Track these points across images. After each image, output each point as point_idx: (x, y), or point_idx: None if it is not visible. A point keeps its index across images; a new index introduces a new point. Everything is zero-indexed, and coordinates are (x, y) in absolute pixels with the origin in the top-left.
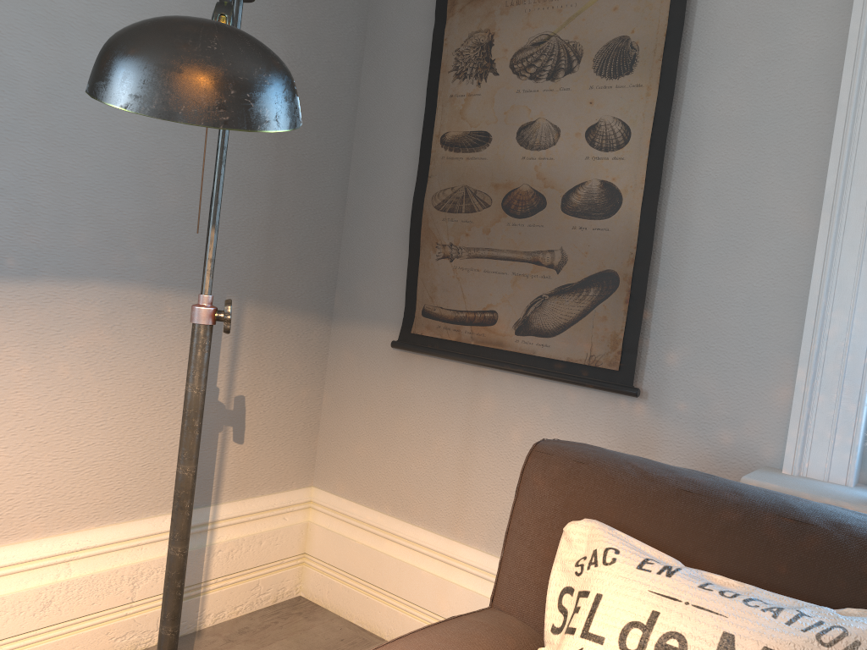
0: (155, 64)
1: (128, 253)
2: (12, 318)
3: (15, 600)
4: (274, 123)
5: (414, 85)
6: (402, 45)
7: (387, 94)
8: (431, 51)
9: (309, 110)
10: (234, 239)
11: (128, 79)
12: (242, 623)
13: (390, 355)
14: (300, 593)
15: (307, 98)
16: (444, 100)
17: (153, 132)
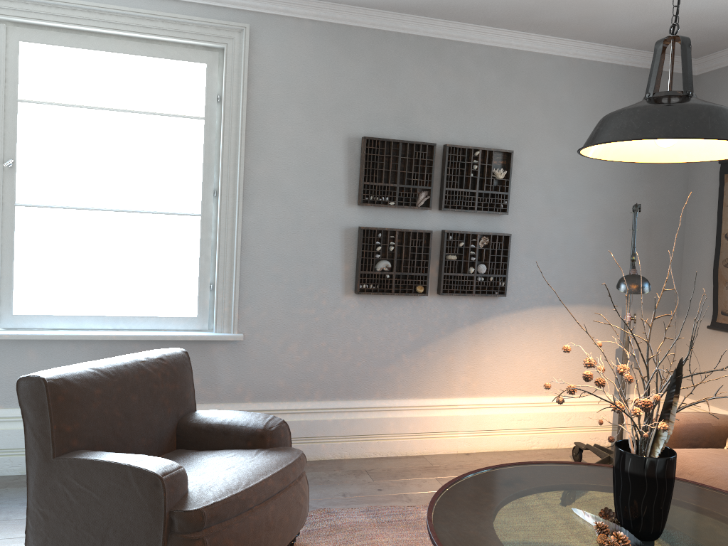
0: (627, 286)
1: (591, 293)
2: (556, 318)
3: (560, 414)
4: (646, 291)
5: (712, 210)
6: (705, 191)
7: (699, 213)
8: (718, 196)
9: (661, 226)
10: None
11: (624, 288)
12: None
13: (707, 332)
14: None
15: (660, 221)
16: (725, 218)
17: (598, 249)
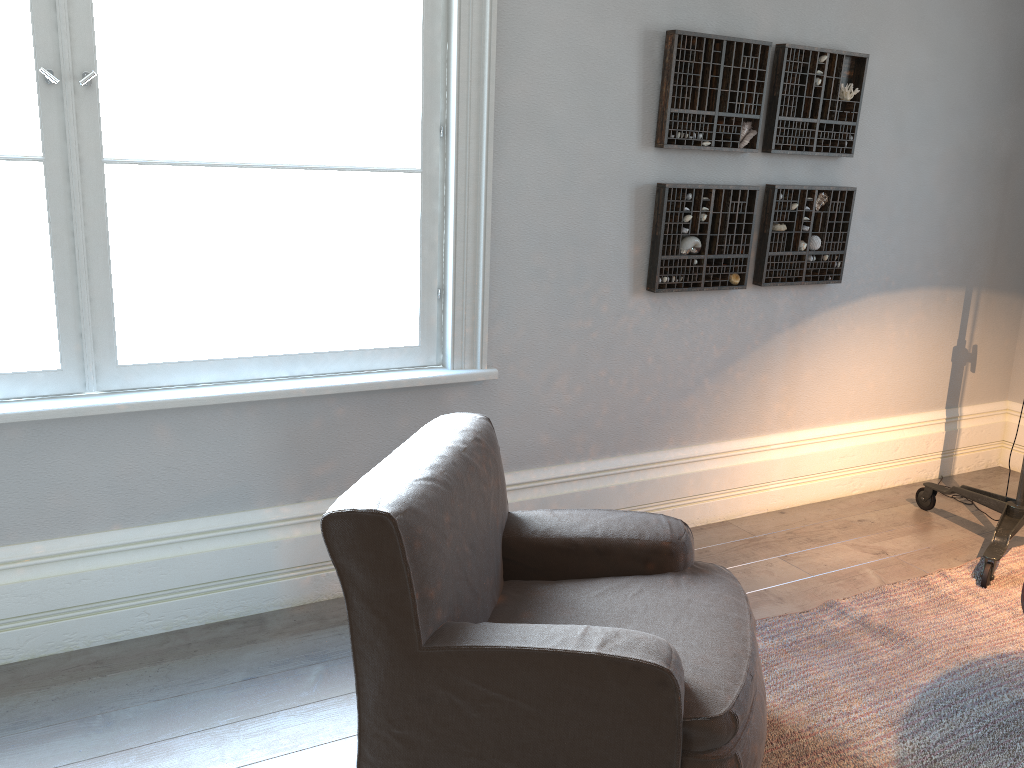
0: None
1: (933, 271)
2: (891, 310)
3: (887, 444)
4: None
5: None
6: None
7: None
8: None
9: (1020, 168)
10: (978, 255)
11: None
12: (973, 474)
13: None
14: (999, 464)
15: (1020, 161)
16: None
17: (947, 205)
